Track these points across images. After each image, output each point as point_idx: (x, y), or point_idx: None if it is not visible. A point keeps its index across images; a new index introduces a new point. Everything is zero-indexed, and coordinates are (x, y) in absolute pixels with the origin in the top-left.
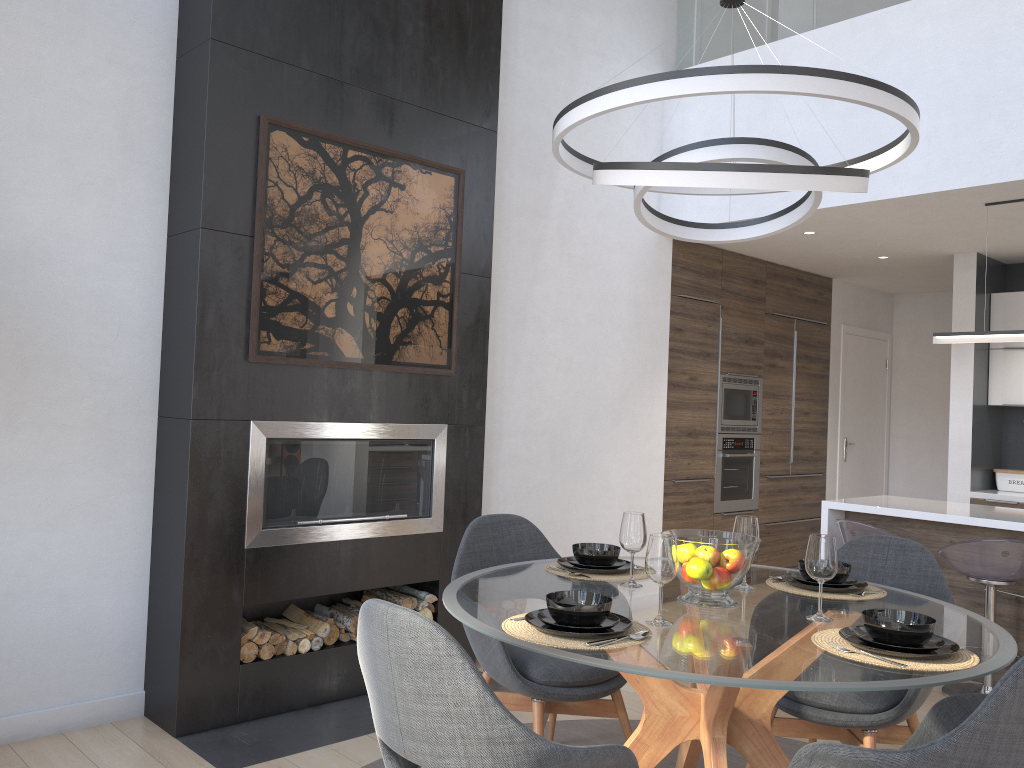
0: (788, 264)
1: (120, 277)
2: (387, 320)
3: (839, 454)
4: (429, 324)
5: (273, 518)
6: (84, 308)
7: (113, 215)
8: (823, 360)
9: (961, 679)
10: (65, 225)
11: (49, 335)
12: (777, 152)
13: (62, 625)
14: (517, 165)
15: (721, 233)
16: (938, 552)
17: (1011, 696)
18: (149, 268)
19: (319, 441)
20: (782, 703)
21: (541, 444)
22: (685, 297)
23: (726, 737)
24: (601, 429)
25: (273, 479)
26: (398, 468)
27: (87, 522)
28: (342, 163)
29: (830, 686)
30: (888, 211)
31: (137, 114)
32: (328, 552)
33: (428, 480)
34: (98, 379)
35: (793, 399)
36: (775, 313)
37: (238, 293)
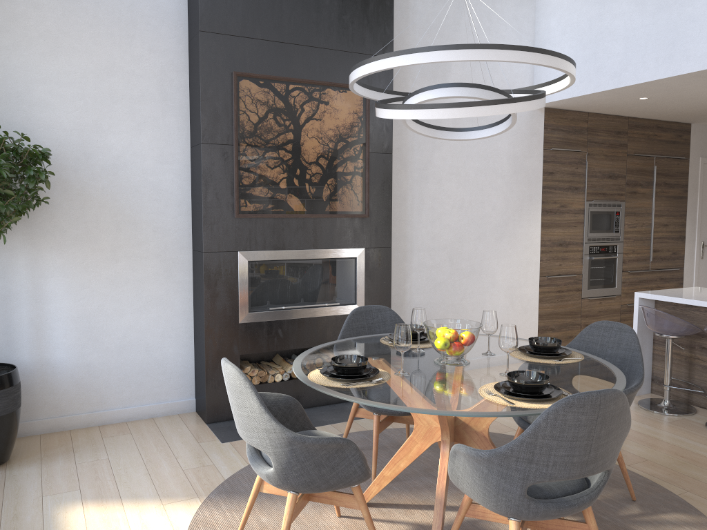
0: (647, 117)
1: (165, 173)
2: (320, 187)
3: (696, 254)
4: (349, 187)
5: (255, 306)
6: (147, 192)
7: (159, 138)
8: (681, 185)
9: (538, 413)
10: (133, 147)
11: (130, 208)
12: (470, 90)
13: (149, 362)
14: (418, 74)
15: (472, 134)
16: (704, 329)
17: (544, 424)
18: (181, 166)
19: (281, 261)
20: (520, 424)
21: (442, 256)
22: (556, 149)
23: (449, 440)
24: (488, 244)
25: (254, 284)
26: (333, 275)
27: (158, 308)
28: (285, 94)
29: (448, 413)
30: (691, 81)
31: (168, 78)
32: (290, 325)
33: (353, 282)
34: (158, 231)
35: (652, 215)
36: (636, 154)
37: (226, 179)
